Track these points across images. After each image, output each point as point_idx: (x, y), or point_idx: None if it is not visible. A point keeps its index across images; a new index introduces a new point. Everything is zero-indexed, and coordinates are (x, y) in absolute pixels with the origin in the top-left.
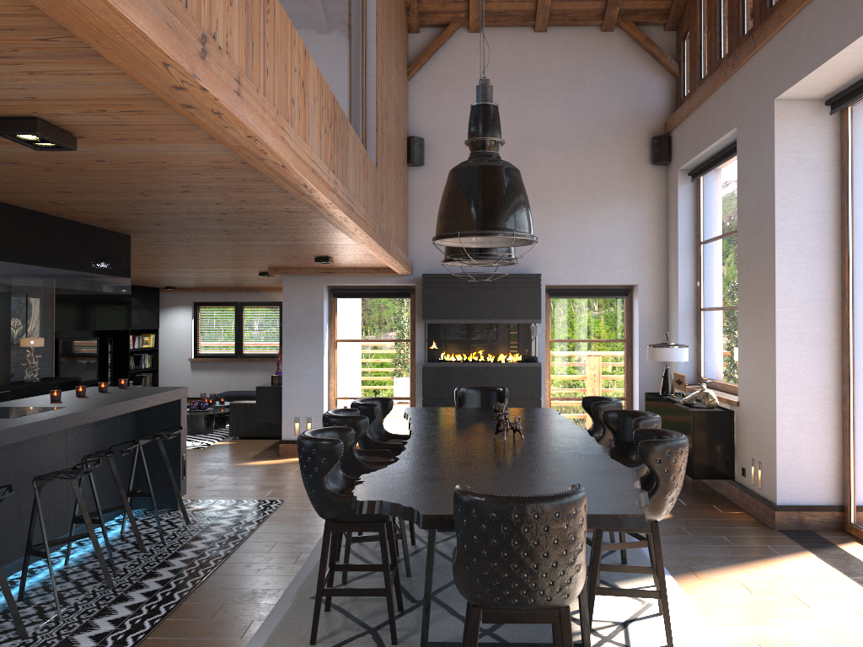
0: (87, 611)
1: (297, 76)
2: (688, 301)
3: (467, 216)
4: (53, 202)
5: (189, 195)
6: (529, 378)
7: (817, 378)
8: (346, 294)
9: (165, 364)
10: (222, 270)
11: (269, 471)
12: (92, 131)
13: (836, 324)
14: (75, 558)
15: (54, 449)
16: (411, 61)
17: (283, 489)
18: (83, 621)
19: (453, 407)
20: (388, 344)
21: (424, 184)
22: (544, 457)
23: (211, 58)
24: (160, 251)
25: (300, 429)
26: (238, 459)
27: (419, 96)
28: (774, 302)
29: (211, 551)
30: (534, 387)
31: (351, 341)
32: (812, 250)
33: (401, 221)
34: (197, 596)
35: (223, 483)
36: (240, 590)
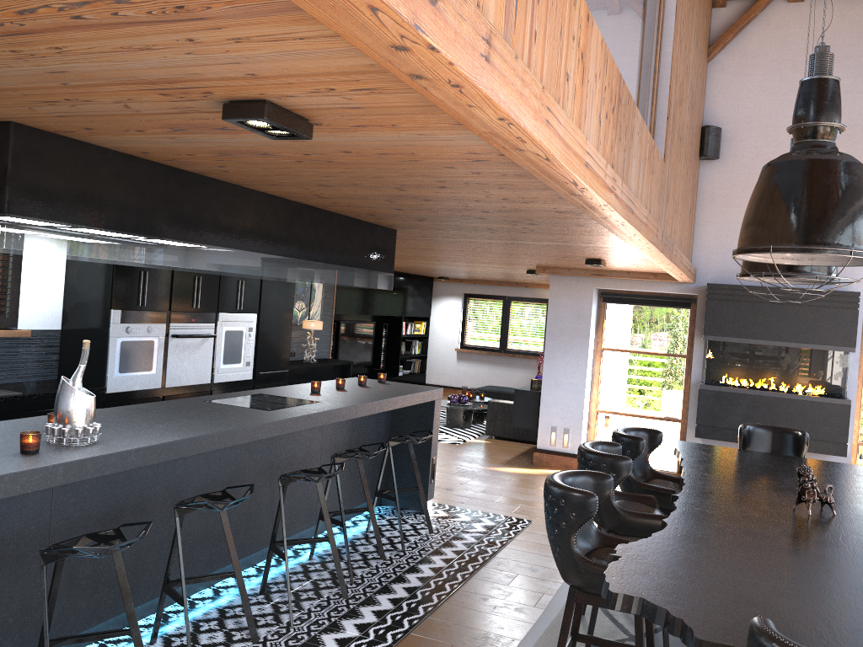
0: (317, 621)
1: (576, 45)
2: None
3: (784, 225)
4: (315, 195)
5: (446, 191)
6: (833, 417)
7: None
8: (617, 299)
9: (433, 352)
10: (490, 266)
11: (520, 481)
12: (327, 117)
13: None
14: (319, 553)
15: (309, 441)
16: (713, 39)
17: (532, 506)
18: (312, 634)
19: (732, 439)
20: (659, 357)
21: (717, 180)
22: None
23: (446, 4)
24: (428, 245)
25: (556, 439)
26: (490, 462)
27: (719, 79)
28: None
29: (449, 572)
30: (839, 429)
31: (618, 351)
32: None
33: (687, 222)
34: (426, 627)
35: (472, 489)
36: (472, 630)
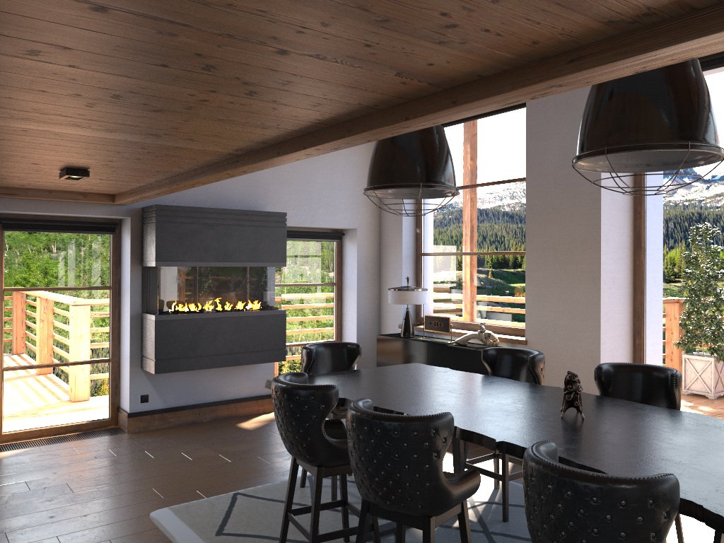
0: None
1: None
2: (410, 246)
3: (694, 121)
4: None
5: None
6: (274, 327)
7: (621, 317)
8: (23, 226)
9: None
10: None
11: None
12: None
13: (631, 269)
14: None
15: None
16: None
17: (20, 524)
18: None
19: (193, 367)
20: (80, 292)
21: None
22: (714, 437)
23: None
24: None
25: None
26: None
27: None
28: (597, 249)
29: None
30: (279, 337)
31: (26, 290)
32: (619, 204)
33: None
34: None
35: None
36: None
